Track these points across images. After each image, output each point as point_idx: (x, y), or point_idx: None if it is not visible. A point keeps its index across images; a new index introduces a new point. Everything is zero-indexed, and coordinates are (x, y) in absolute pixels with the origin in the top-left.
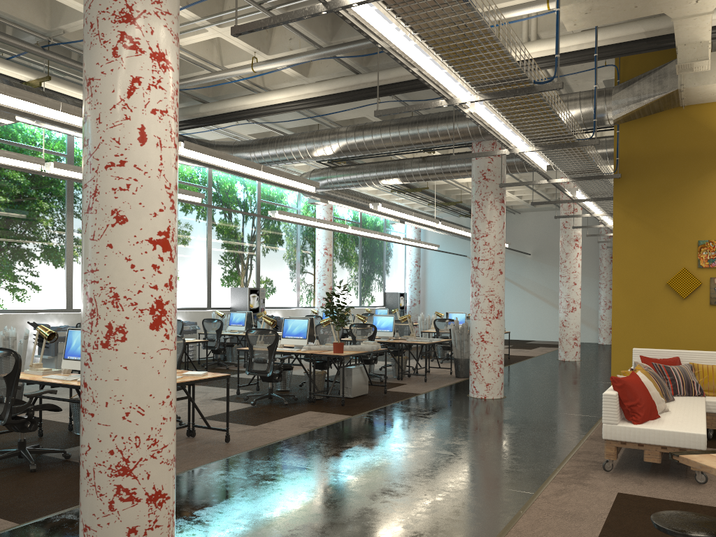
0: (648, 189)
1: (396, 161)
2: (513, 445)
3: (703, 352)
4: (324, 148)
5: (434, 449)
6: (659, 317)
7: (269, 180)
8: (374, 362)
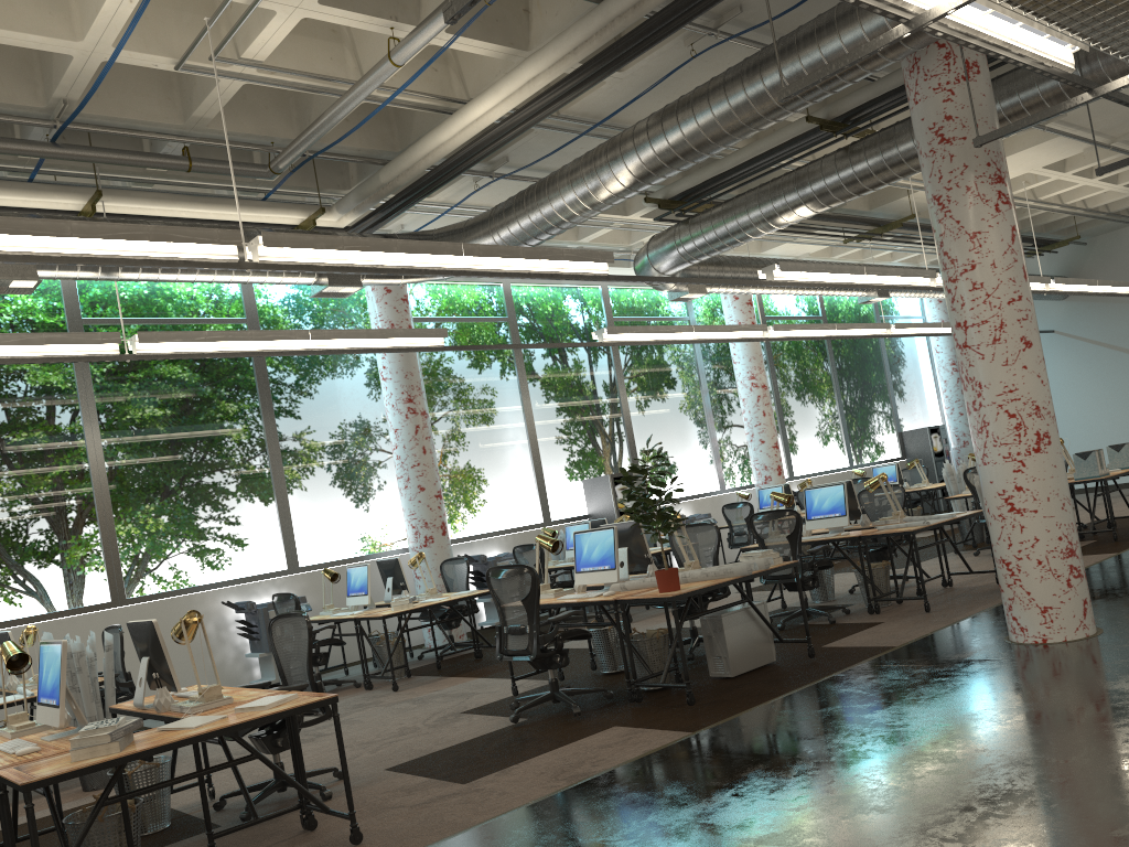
0: None
1: (791, 174)
2: (1045, 807)
3: None
4: (603, 181)
5: (807, 839)
6: None
7: (492, 271)
8: (812, 585)
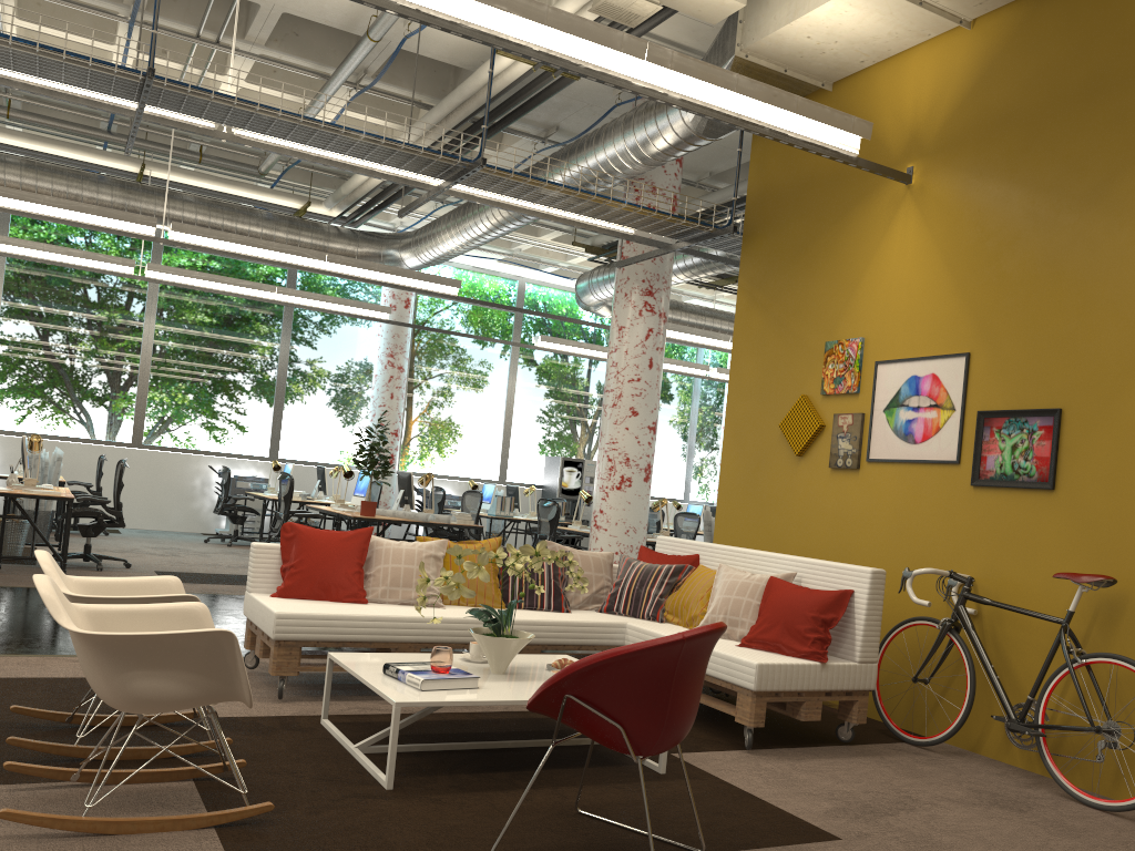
0: (778, 251)
1: None
2: None
3: (725, 547)
4: (459, 229)
5: None
6: (769, 491)
7: (352, 275)
8: None
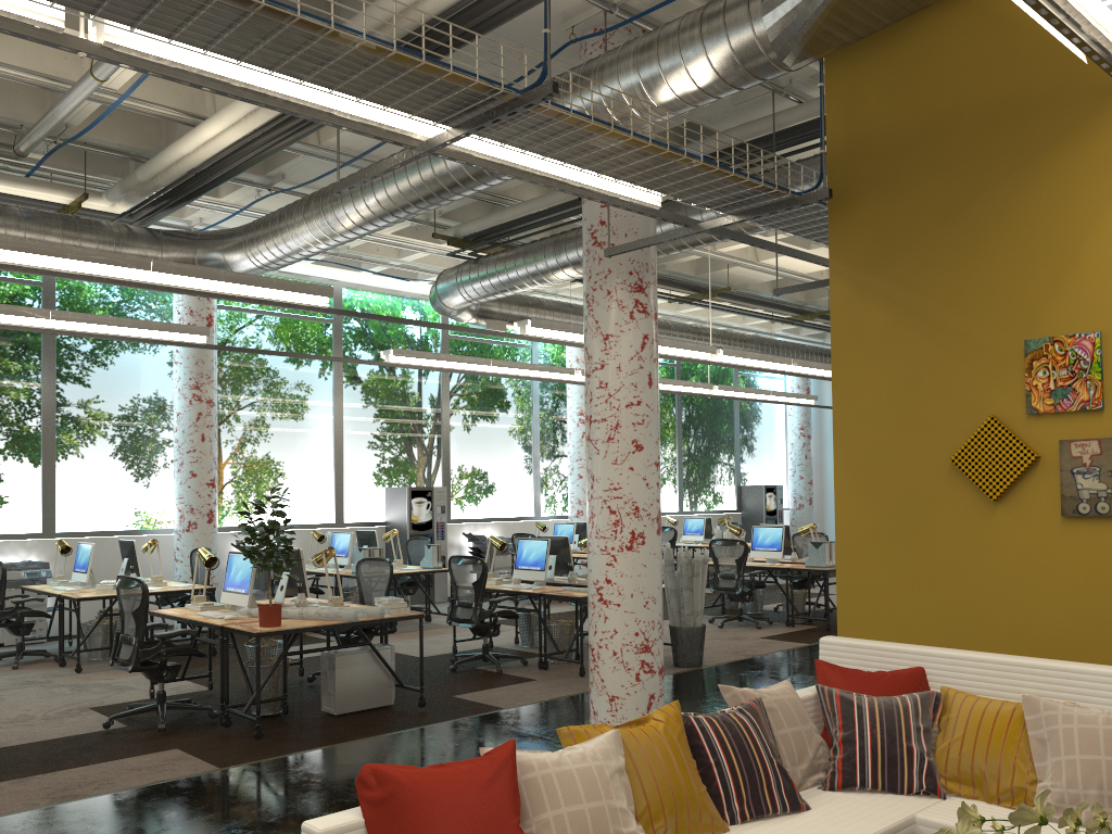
0: (903, 220)
1: (554, 237)
2: None
3: (983, 657)
4: (327, 219)
5: None
6: (941, 550)
7: (189, 288)
8: (492, 633)
